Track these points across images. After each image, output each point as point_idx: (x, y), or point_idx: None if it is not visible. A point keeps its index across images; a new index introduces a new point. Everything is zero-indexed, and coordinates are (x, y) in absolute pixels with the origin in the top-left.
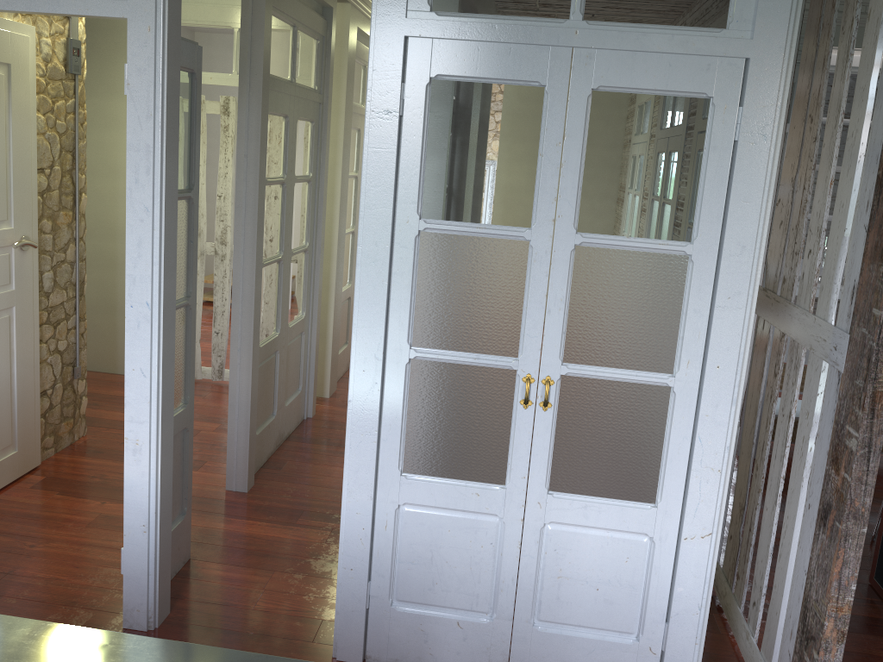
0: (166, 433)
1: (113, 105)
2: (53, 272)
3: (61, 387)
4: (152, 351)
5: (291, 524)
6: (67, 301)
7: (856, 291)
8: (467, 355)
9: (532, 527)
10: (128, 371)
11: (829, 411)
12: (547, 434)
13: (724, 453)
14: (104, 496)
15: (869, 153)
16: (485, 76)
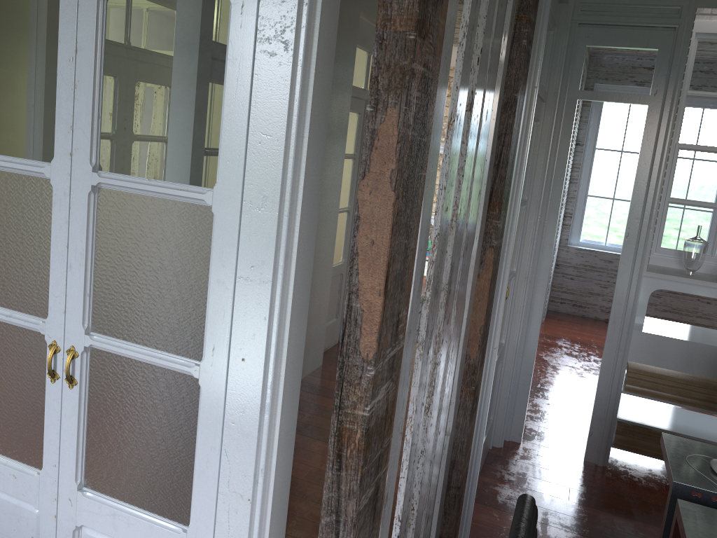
0: None
1: None
2: None
3: None
4: None
5: None
6: None
7: None
8: (3, 311)
9: (65, 528)
10: None
11: None
12: (74, 417)
13: (258, 478)
14: None
15: None
16: None
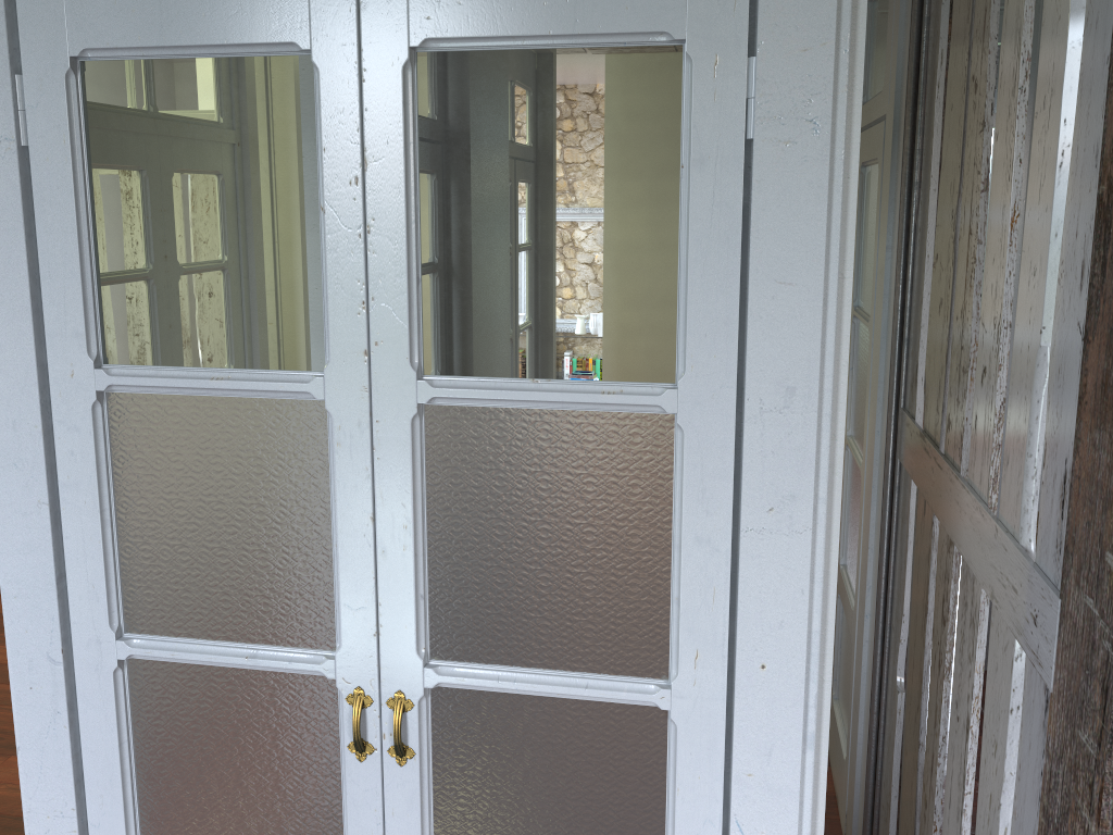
0: None
1: None
2: None
3: None
4: None
5: None
6: None
7: (1070, 492)
8: (233, 649)
9: None
10: None
11: (1033, 770)
12: (413, 813)
13: None
14: None
15: (1080, 143)
16: (182, 42)
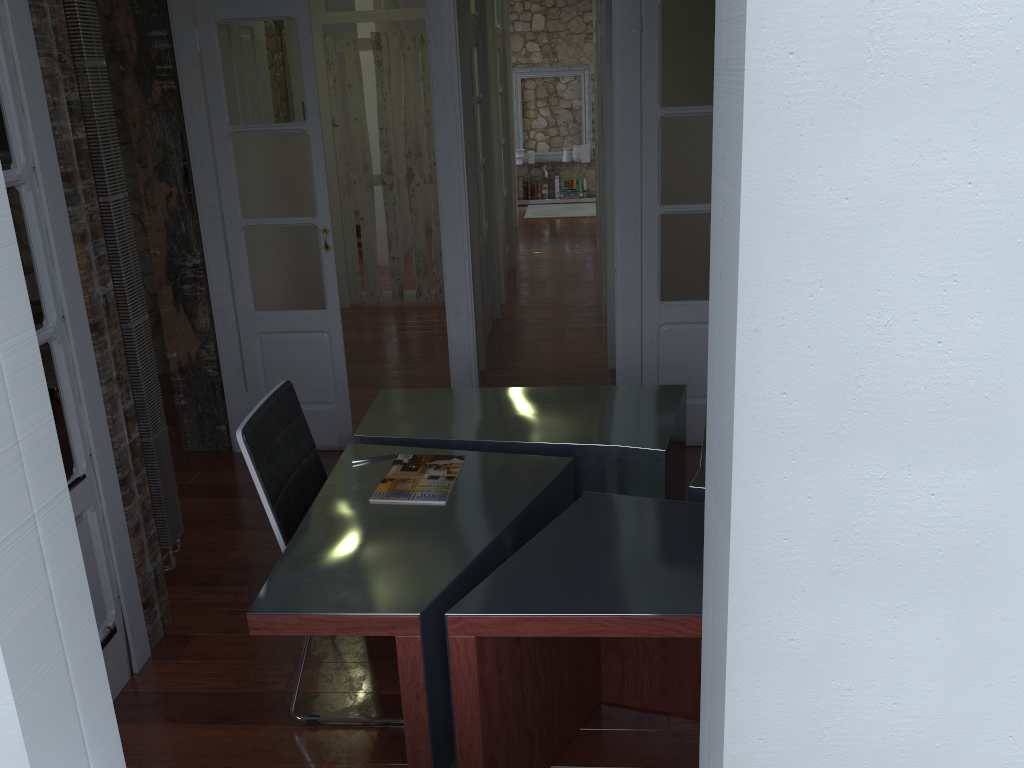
0: (474, 299)
1: None
2: None
3: None
4: (463, 236)
5: (535, 384)
6: None
7: None
8: (703, 206)
9: None
10: (446, 253)
11: None
12: None
13: None
14: (374, 386)
15: None
16: None
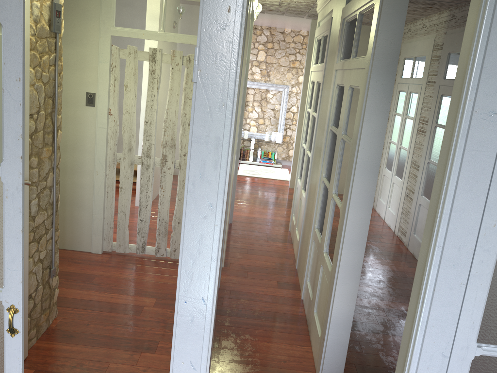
0: None
1: (65, 51)
2: (38, 198)
3: (42, 288)
4: (203, 344)
5: None
6: (47, 219)
7: None
8: None
9: None
10: (176, 364)
11: None
12: None
13: None
14: None
15: None
16: None
